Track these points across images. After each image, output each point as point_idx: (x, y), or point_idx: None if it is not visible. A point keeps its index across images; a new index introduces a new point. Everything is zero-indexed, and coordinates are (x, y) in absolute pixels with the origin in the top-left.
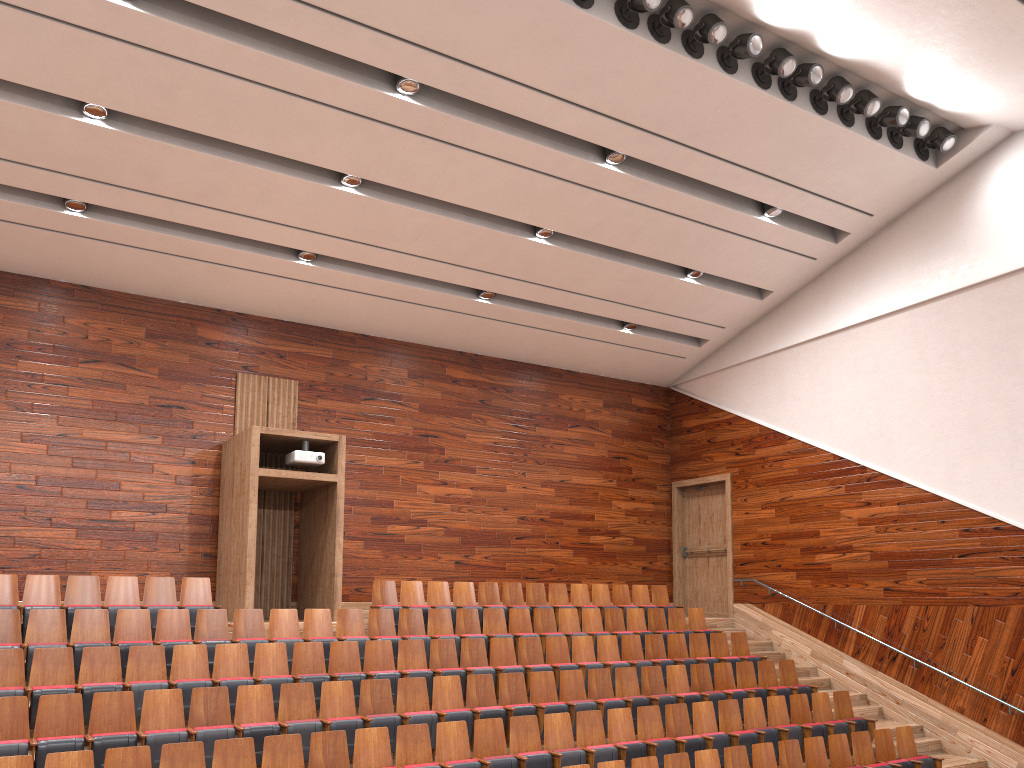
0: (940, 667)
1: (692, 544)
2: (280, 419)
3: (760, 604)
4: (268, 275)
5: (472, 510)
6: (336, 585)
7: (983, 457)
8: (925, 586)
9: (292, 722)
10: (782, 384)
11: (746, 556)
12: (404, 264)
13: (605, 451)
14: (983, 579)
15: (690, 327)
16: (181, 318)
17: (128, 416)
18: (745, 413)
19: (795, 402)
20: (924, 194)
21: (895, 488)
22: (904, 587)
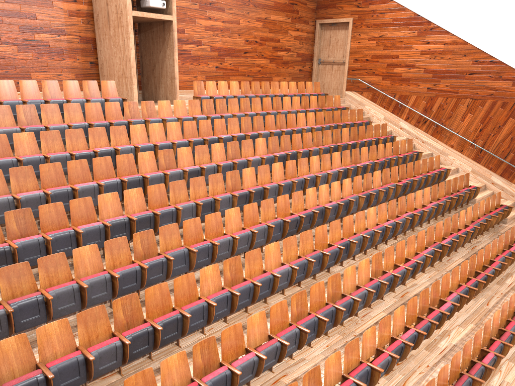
0: (447, 127)
1: (324, 57)
2: None
3: (360, 92)
4: None
5: (223, 36)
6: (176, 84)
7: (495, 23)
8: (448, 88)
9: (204, 165)
10: None
11: (356, 66)
12: None
13: None
14: (478, 86)
15: None
16: None
17: None
18: None
19: None
20: None
21: (444, 35)
22: (438, 88)
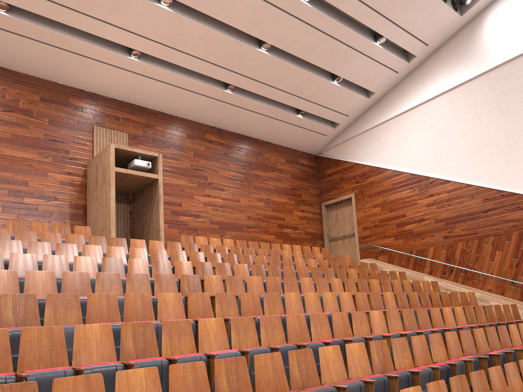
0: (477, 270)
1: (334, 234)
2: None
3: (375, 257)
4: (112, 66)
5: (223, 211)
6: (161, 236)
7: (493, 160)
8: (466, 231)
9: None
10: (380, 142)
11: (365, 234)
12: (189, 63)
13: (288, 185)
14: (497, 222)
15: (332, 115)
16: (60, 92)
17: (31, 144)
18: (360, 161)
19: (388, 150)
20: (453, 33)
21: (446, 185)
22: (454, 234)
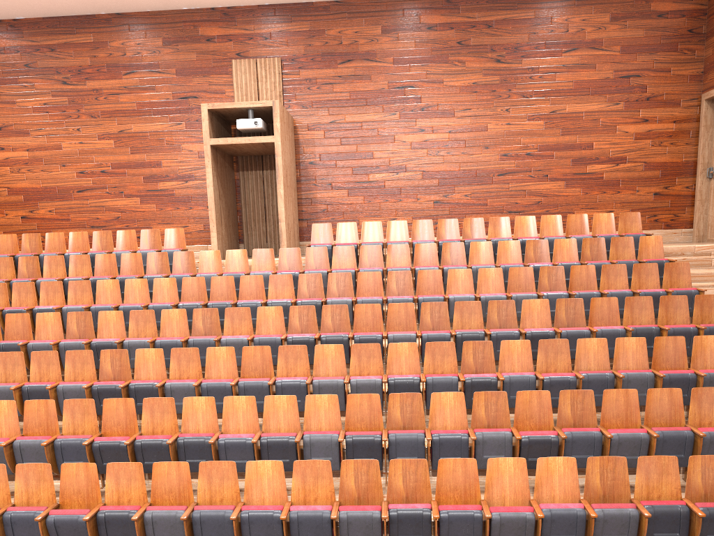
0: None
1: None
2: (268, 94)
3: None
4: None
5: (451, 153)
6: (280, 229)
7: None
8: None
9: (129, 339)
10: None
11: None
12: None
13: (610, 72)
14: None
15: None
16: (186, 23)
17: (160, 110)
18: None
19: None
20: None
21: None
22: None
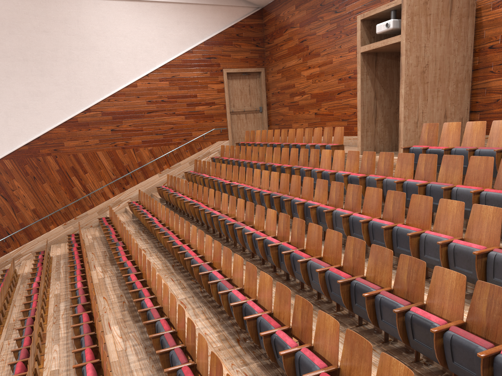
0: None
1: None
2: None
3: None
4: None
5: None
6: (399, 129)
7: None
8: None
9: (221, 215)
10: None
11: None
12: None
13: None
14: None
15: None
16: None
17: None
18: None
19: None
20: None
21: None
22: None
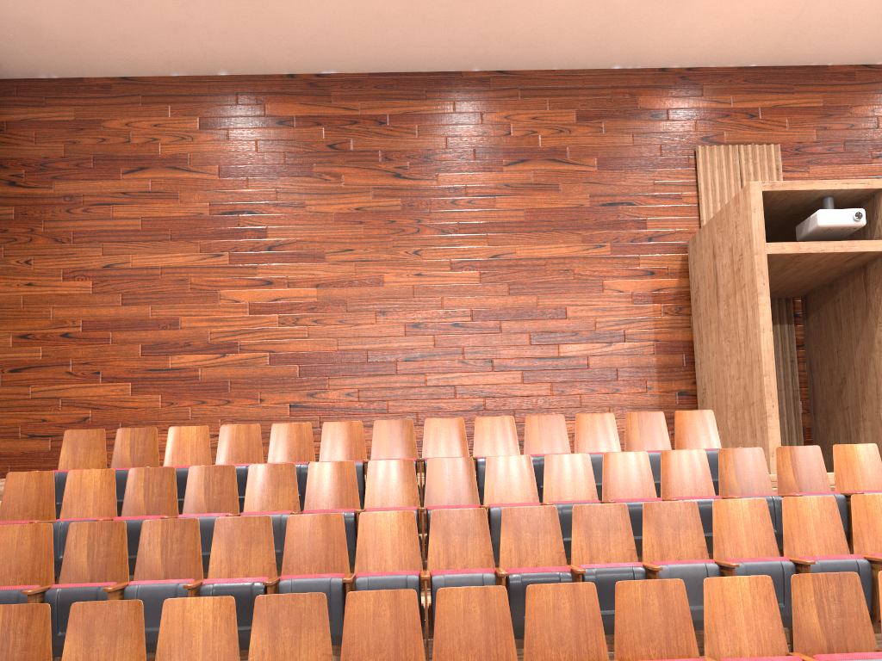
0: None
1: None
2: None
3: None
4: None
5: None
6: None
7: None
8: None
9: None
10: None
11: None
12: None
13: None
14: None
15: None
16: (617, 89)
17: (566, 224)
18: None
19: None
20: None
21: None
22: None
